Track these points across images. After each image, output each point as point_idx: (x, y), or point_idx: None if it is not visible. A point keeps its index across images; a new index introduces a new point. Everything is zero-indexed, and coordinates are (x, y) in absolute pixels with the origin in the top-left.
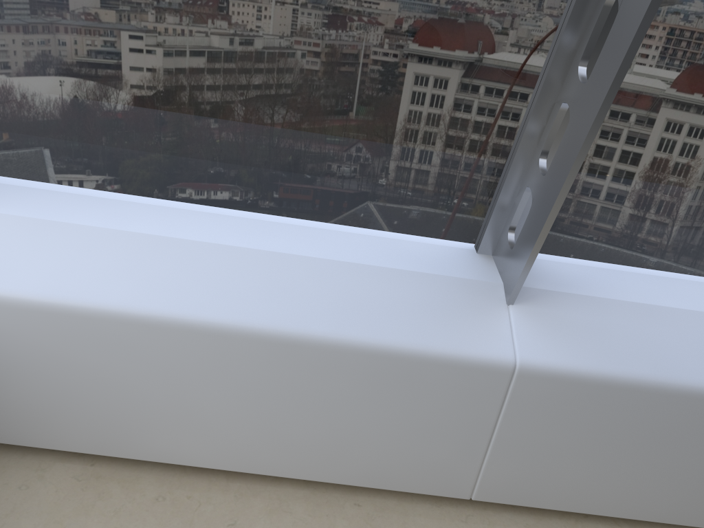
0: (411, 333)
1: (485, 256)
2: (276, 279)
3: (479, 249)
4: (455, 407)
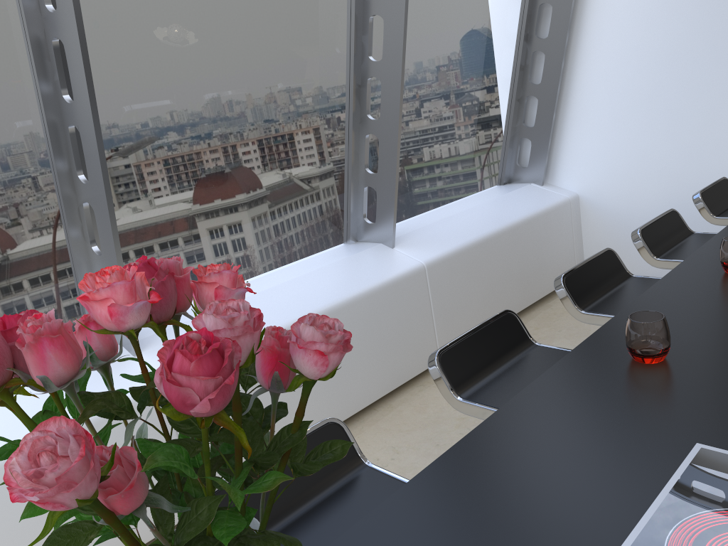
0: None
1: None
2: None
3: None
4: None
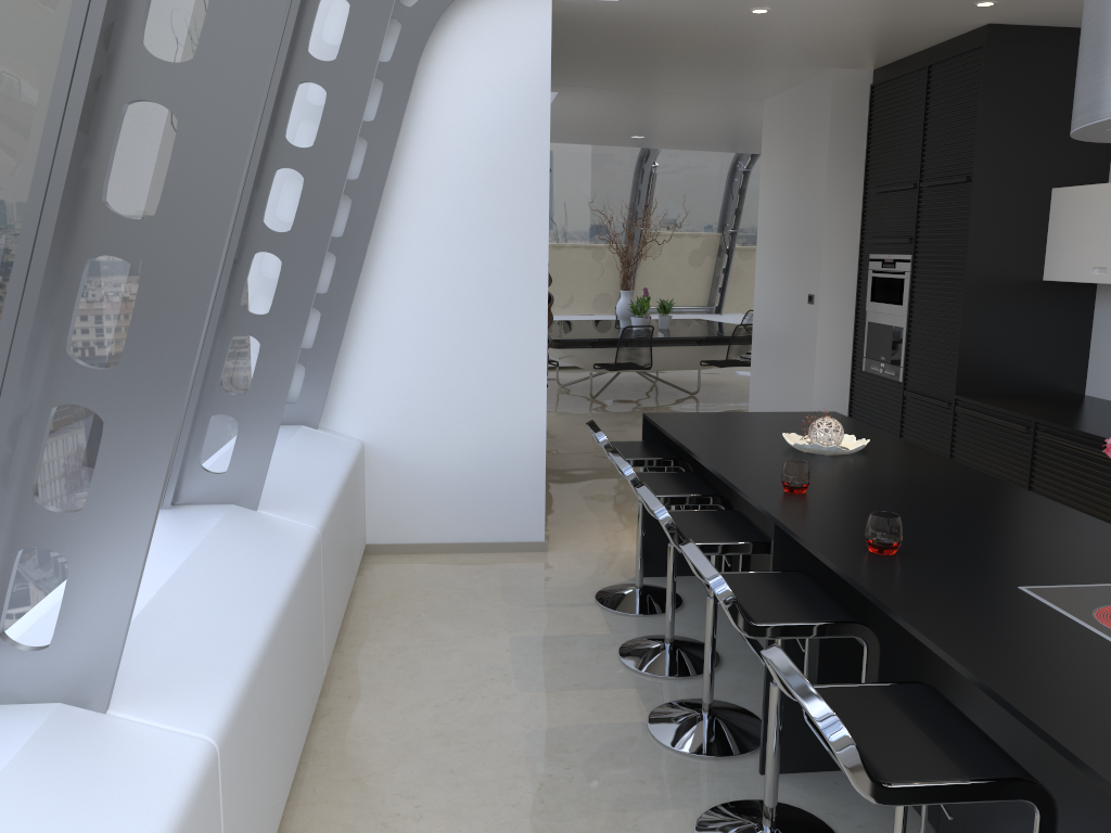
0: (139, 822)
1: None
2: None
3: None
4: None
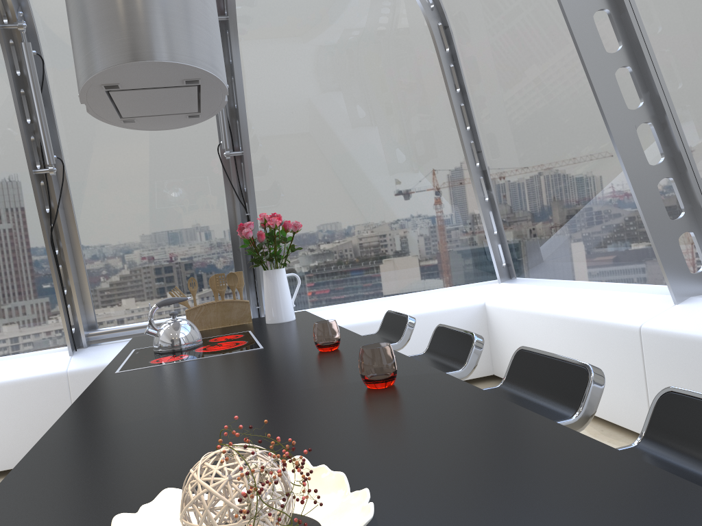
0: (608, 314)
1: None
2: (583, 298)
3: None
4: (624, 358)
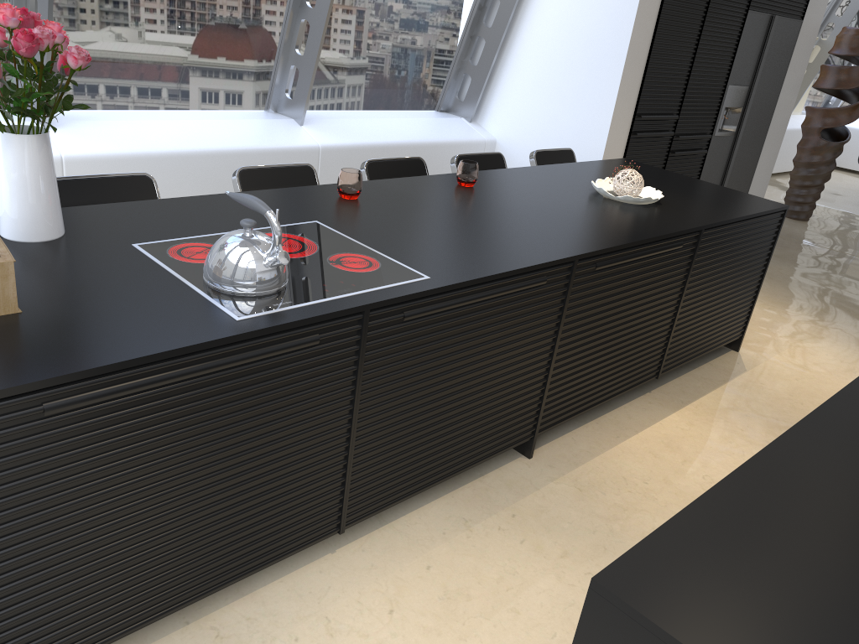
0: None
1: None
2: None
3: None
4: None
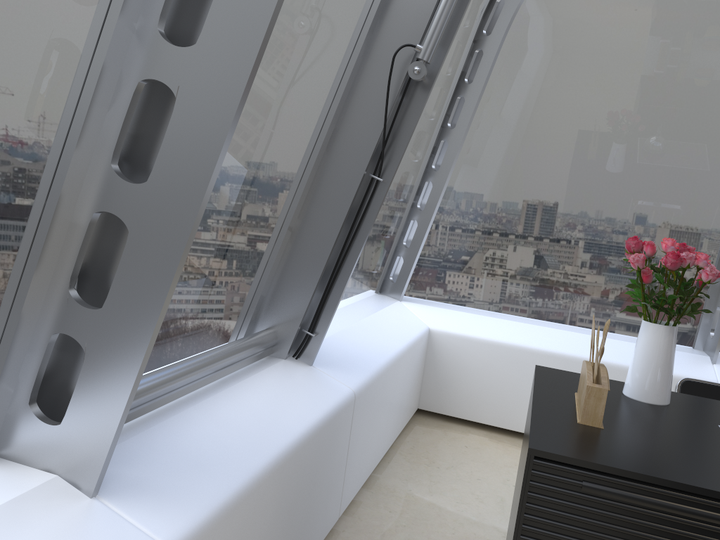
0: None
1: (699, 350)
2: (589, 343)
3: (695, 346)
4: None
